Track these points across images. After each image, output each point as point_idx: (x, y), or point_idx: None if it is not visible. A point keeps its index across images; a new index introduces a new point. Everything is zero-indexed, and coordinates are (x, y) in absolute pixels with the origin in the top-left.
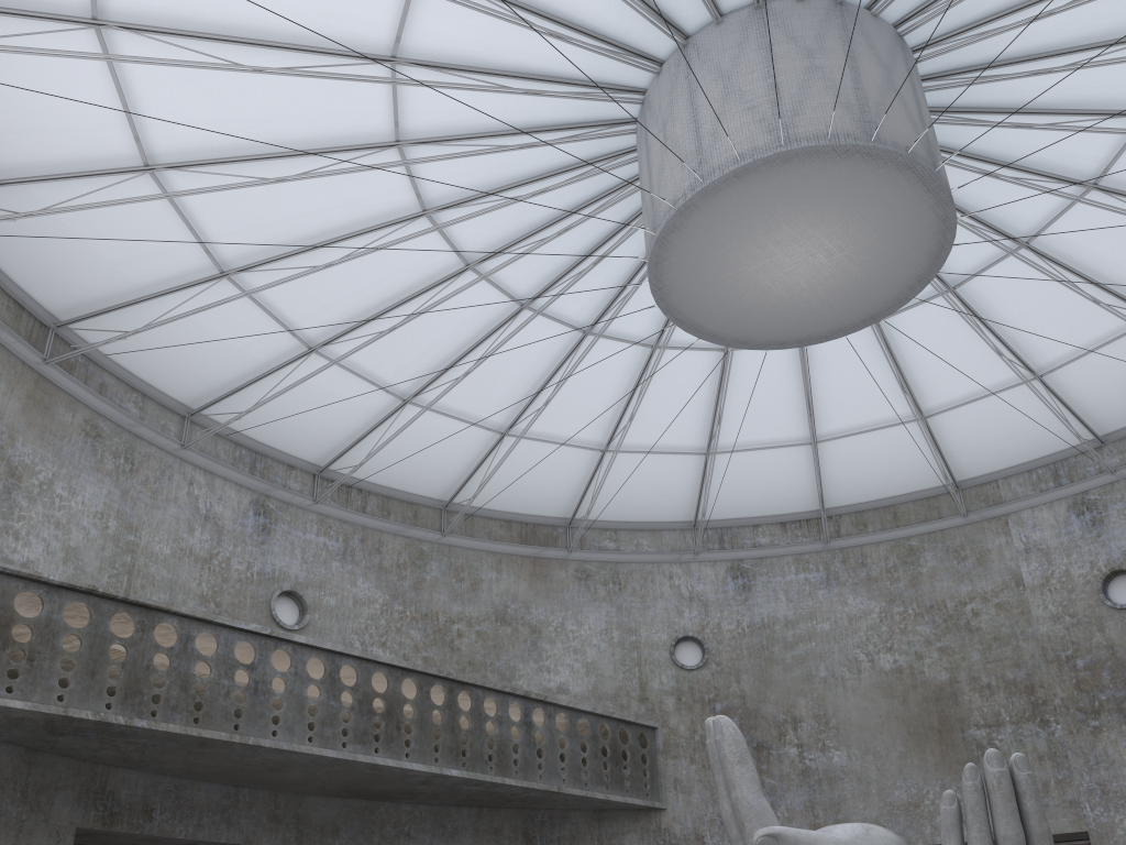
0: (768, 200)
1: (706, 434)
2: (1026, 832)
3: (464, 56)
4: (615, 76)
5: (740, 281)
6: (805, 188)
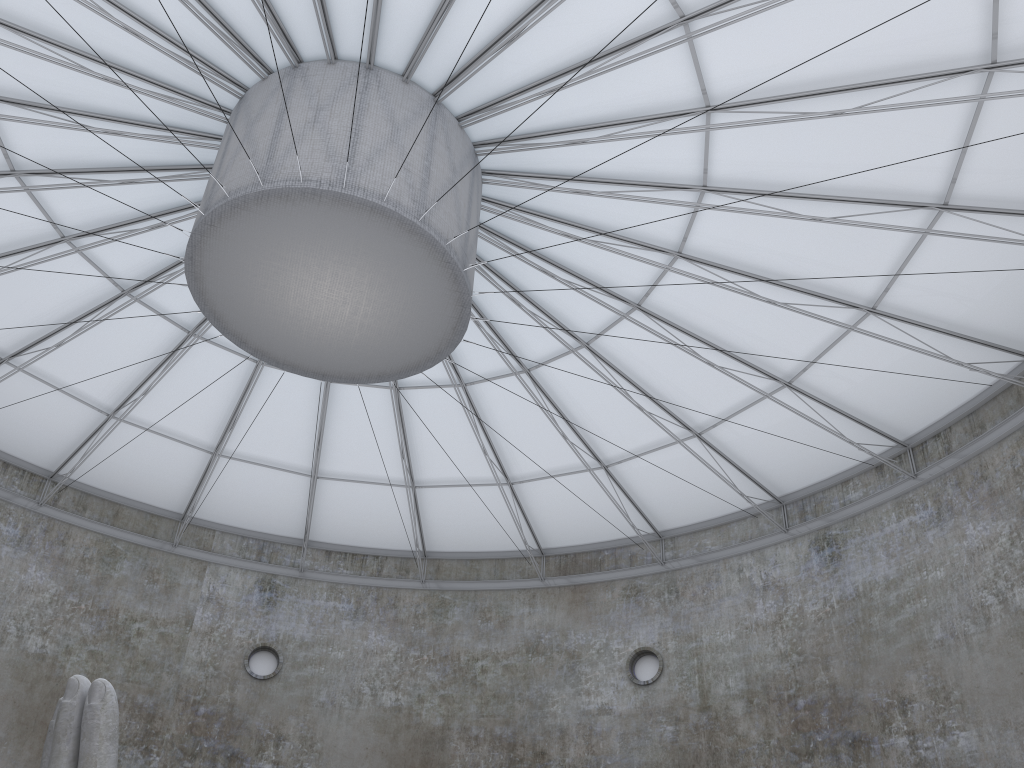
0: (368, 243)
1: (21, 343)
2: None
3: None
4: (294, 26)
5: (277, 275)
6: (398, 259)
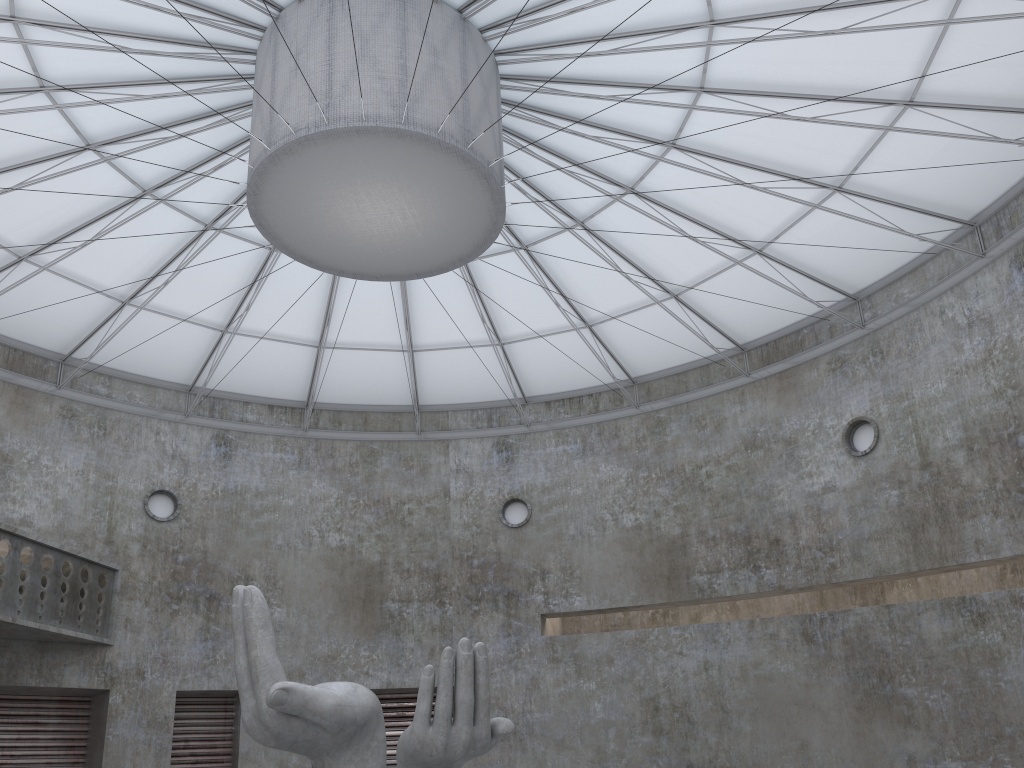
0: (375, 160)
1: (229, 314)
2: (475, 698)
3: None
4: None
5: (327, 212)
6: (407, 163)
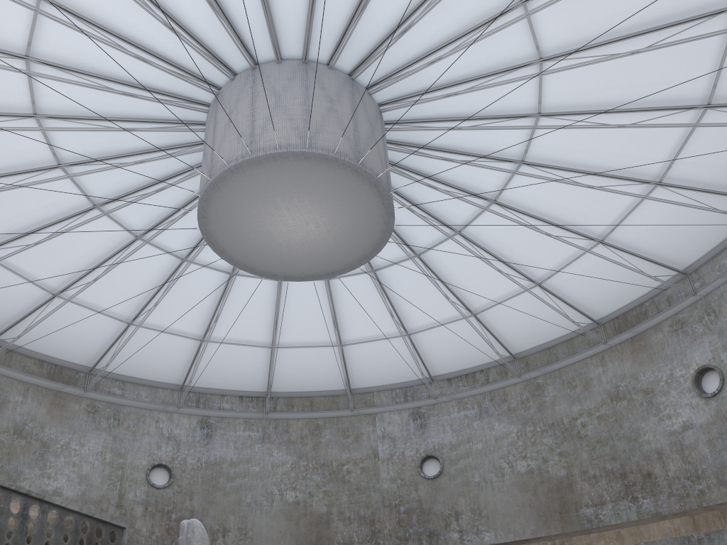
0: (289, 180)
1: (205, 327)
2: None
3: (97, 16)
4: (202, 71)
5: (258, 227)
6: (314, 179)
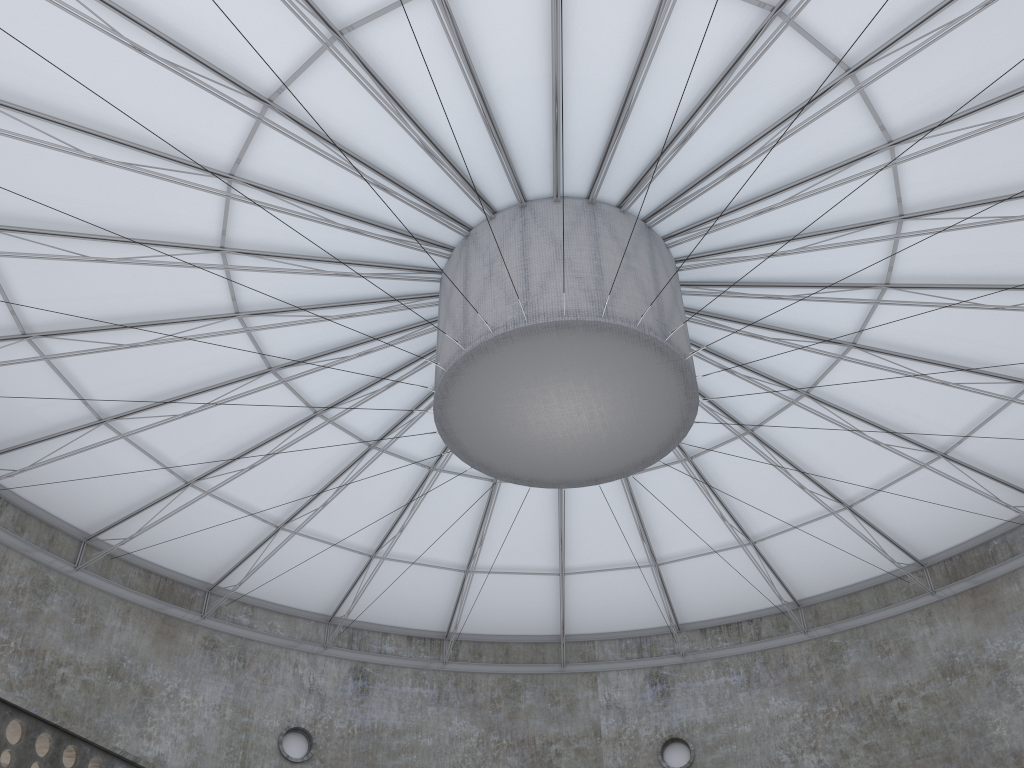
0: (570, 356)
1: (379, 538)
2: None
3: (333, 130)
4: (452, 205)
5: (512, 414)
6: (602, 357)
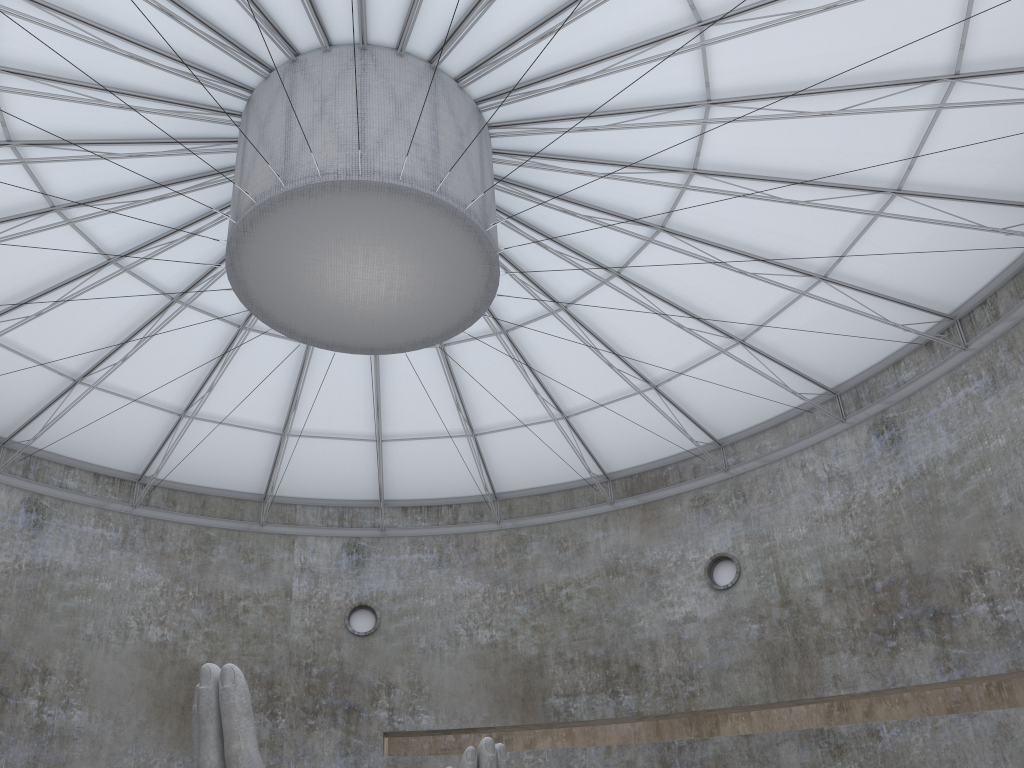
0: (391, 222)
1: (90, 362)
2: None
3: None
4: (285, 21)
5: (312, 266)
6: (422, 232)
